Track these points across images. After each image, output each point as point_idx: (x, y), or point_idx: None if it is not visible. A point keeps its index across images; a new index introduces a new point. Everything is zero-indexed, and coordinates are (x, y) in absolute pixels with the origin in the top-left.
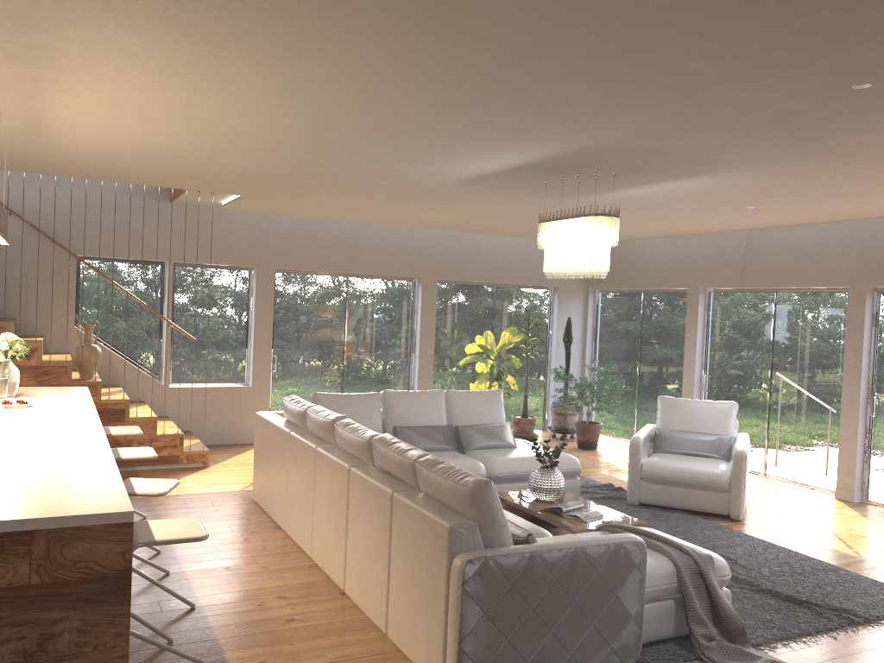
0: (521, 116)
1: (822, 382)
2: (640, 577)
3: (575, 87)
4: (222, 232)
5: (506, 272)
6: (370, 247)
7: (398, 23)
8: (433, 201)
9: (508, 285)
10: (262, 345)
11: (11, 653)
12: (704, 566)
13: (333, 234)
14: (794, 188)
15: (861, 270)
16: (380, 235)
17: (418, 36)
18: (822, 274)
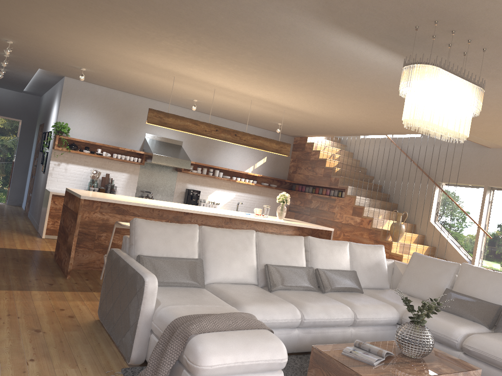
0: (232, 23)
1: None
2: (137, 303)
3: (165, 1)
4: None
5: None
6: None
7: (104, 20)
8: None
9: None
10: None
11: (69, 228)
12: (175, 334)
13: None
14: None
15: None
16: None
17: (115, 19)
18: None
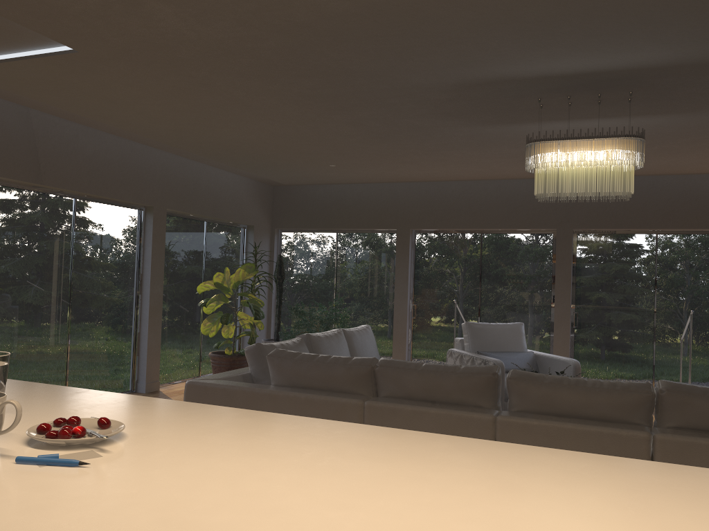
0: None
1: (528, 304)
2: None
3: None
4: None
5: (219, 207)
6: (106, 163)
7: None
8: (327, 108)
9: (217, 221)
10: None
11: None
12: None
13: (67, 140)
14: (667, 140)
15: (567, 216)
16: (115, 150)
17: None
18: (533, 219)
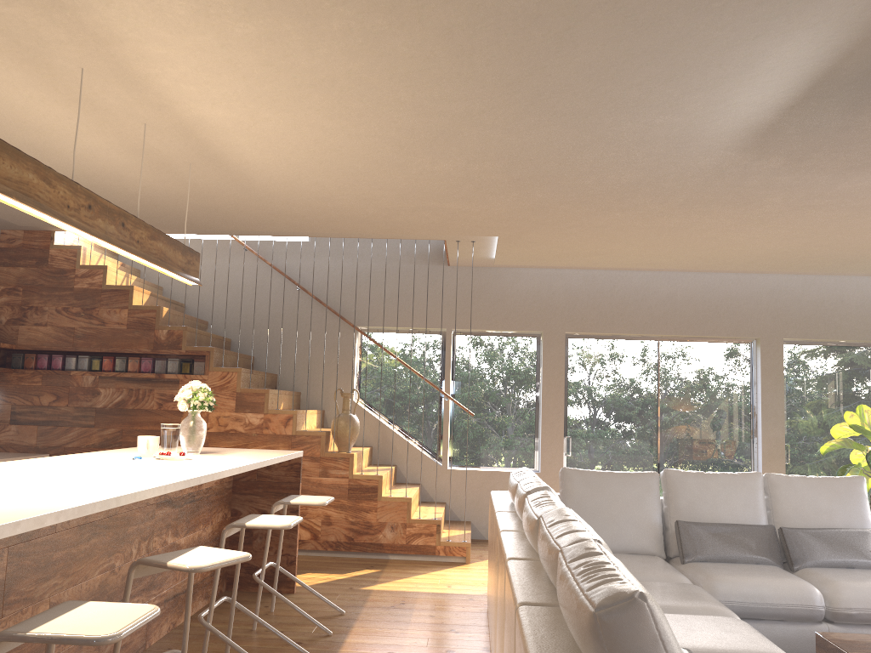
0: None
1: None
2: None
3: None
4: (503, 294)
5: None
6: (685, 301)
7: None
8: (730, 207)
9: None
10: (551, 423)
11: None
12: None
13: (635, 288)
14: None
15: None
16: (697, 286)
17: None
18: None
